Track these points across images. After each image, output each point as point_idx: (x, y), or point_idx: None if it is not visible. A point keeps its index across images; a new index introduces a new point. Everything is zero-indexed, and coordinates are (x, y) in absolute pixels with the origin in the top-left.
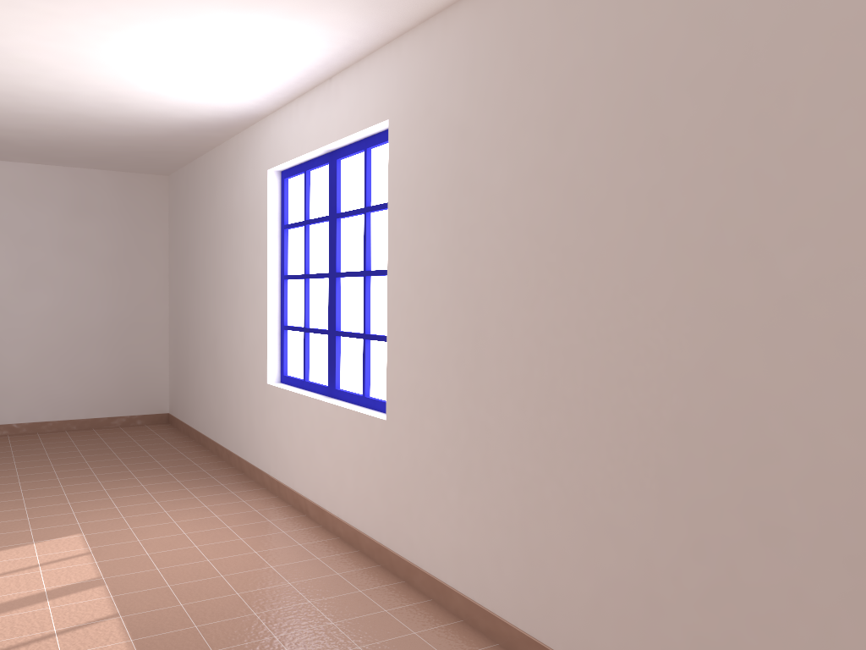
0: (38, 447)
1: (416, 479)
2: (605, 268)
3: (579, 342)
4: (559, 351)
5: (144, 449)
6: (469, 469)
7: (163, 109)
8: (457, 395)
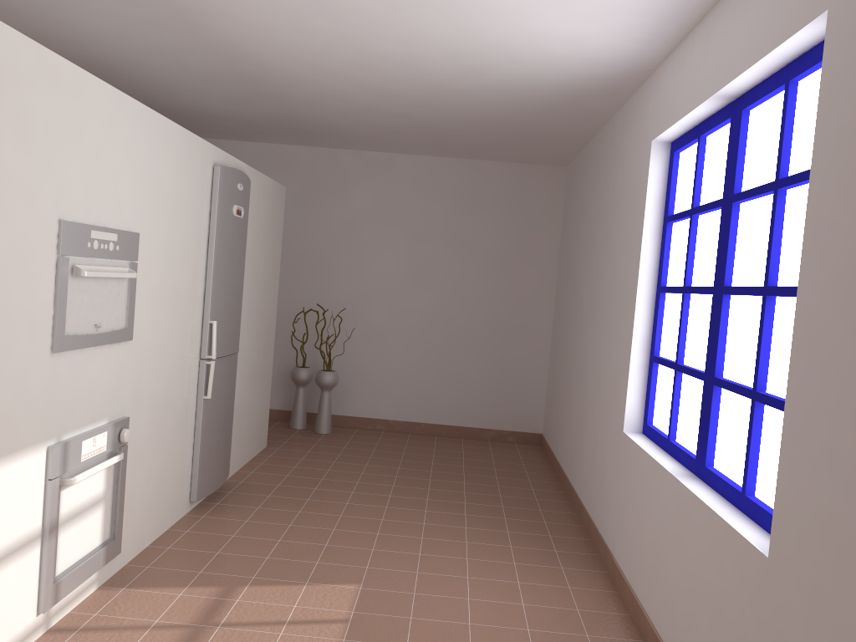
0: (399, 450)
1: None
2: None
3: None
4: None
5: (495, 475)
6: None
7: (525, 69)
8: None
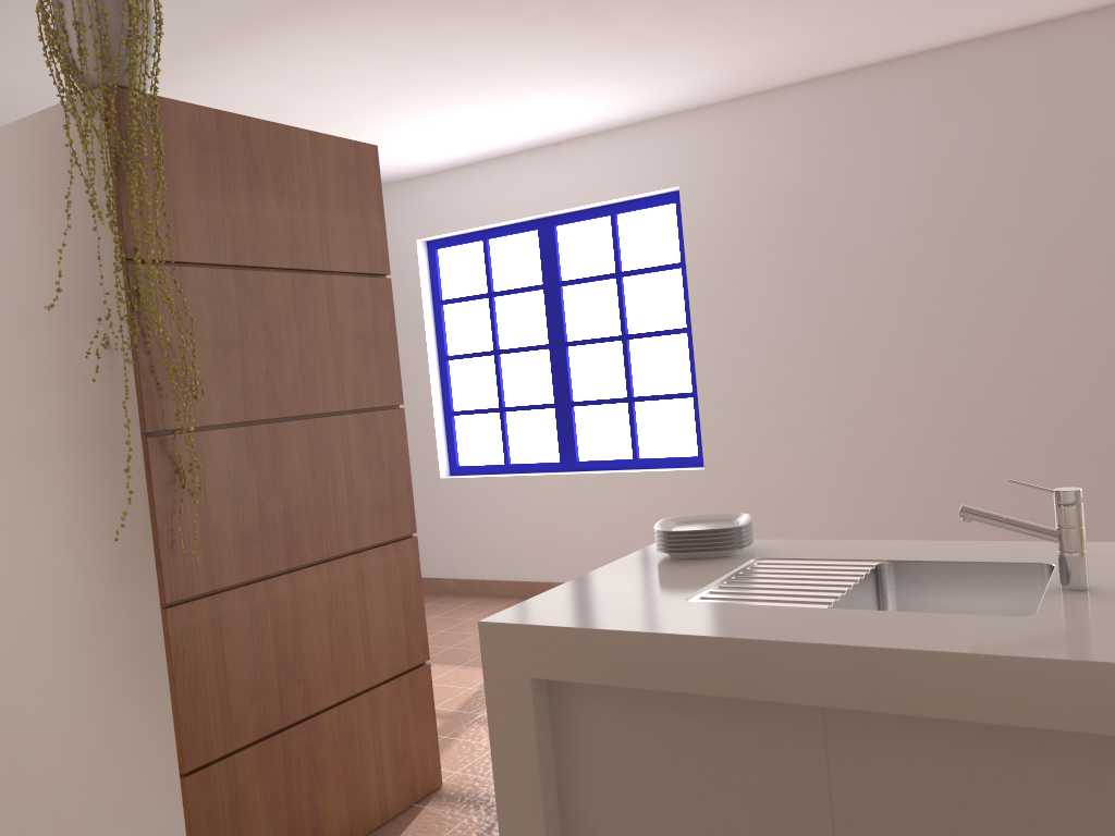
0: None
1: (763, 512)
2: (1005, 298)
3: (981, 356)
4: (958, 367)
5: None
6: (847, 484)
7: None
8: (821, 425)
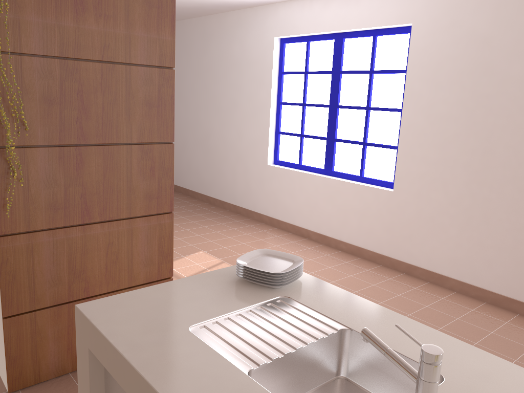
0: None
1: (419, 222)
2: None
3: None
4: None
5: None
6: (469, 219)
7: None
8: (462, 182)
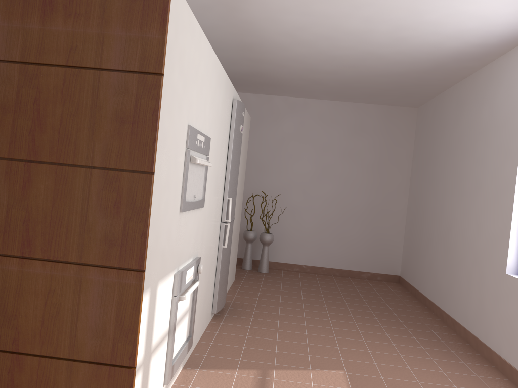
0: (315, 284)
1: None
2: None
3: None
4: None
5: (384, 301)
6: None
7: (437, 39)
8: None
